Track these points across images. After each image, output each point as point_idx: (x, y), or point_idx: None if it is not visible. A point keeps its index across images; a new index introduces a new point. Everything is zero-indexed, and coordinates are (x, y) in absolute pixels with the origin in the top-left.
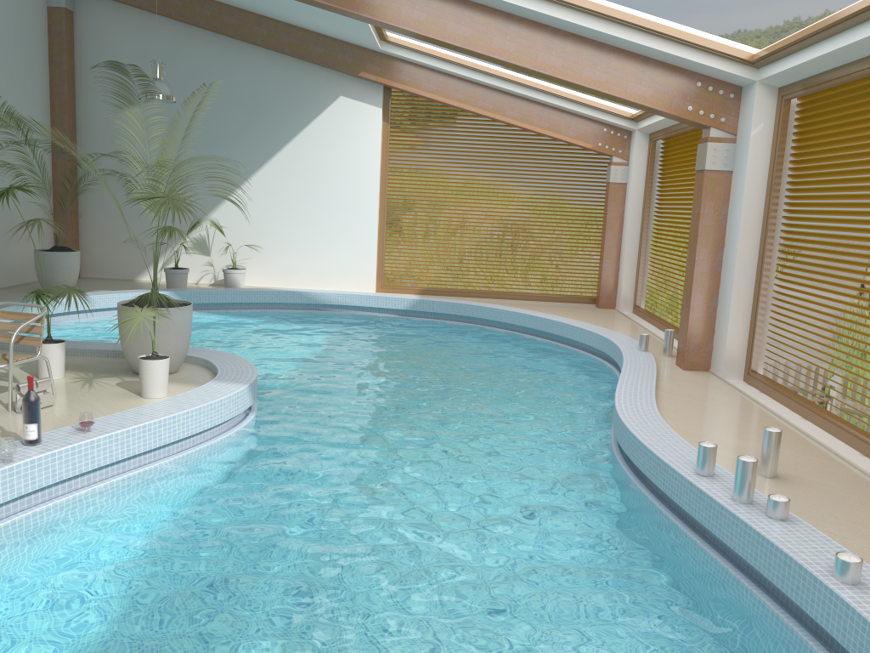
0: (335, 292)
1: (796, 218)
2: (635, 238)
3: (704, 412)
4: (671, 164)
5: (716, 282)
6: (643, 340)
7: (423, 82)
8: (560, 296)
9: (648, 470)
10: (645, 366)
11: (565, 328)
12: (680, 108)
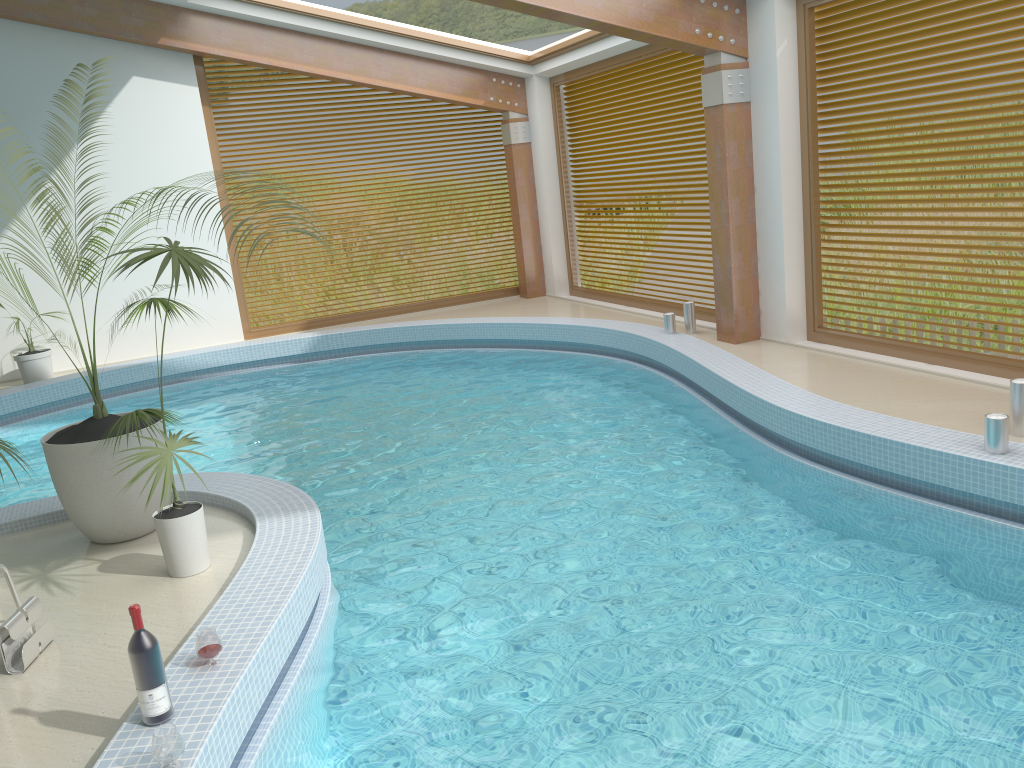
0: (199, 352)
1: (841, 144)
2: (557, 206)
3: (842, 384)
4: (587, 111)
5: (753, 235)
6: (670, 321)
7: (253, 43)
8: (476, 294)
9: (900, 466)
10: (709, 350)
11: (537, 329)
12: (687, 32)
